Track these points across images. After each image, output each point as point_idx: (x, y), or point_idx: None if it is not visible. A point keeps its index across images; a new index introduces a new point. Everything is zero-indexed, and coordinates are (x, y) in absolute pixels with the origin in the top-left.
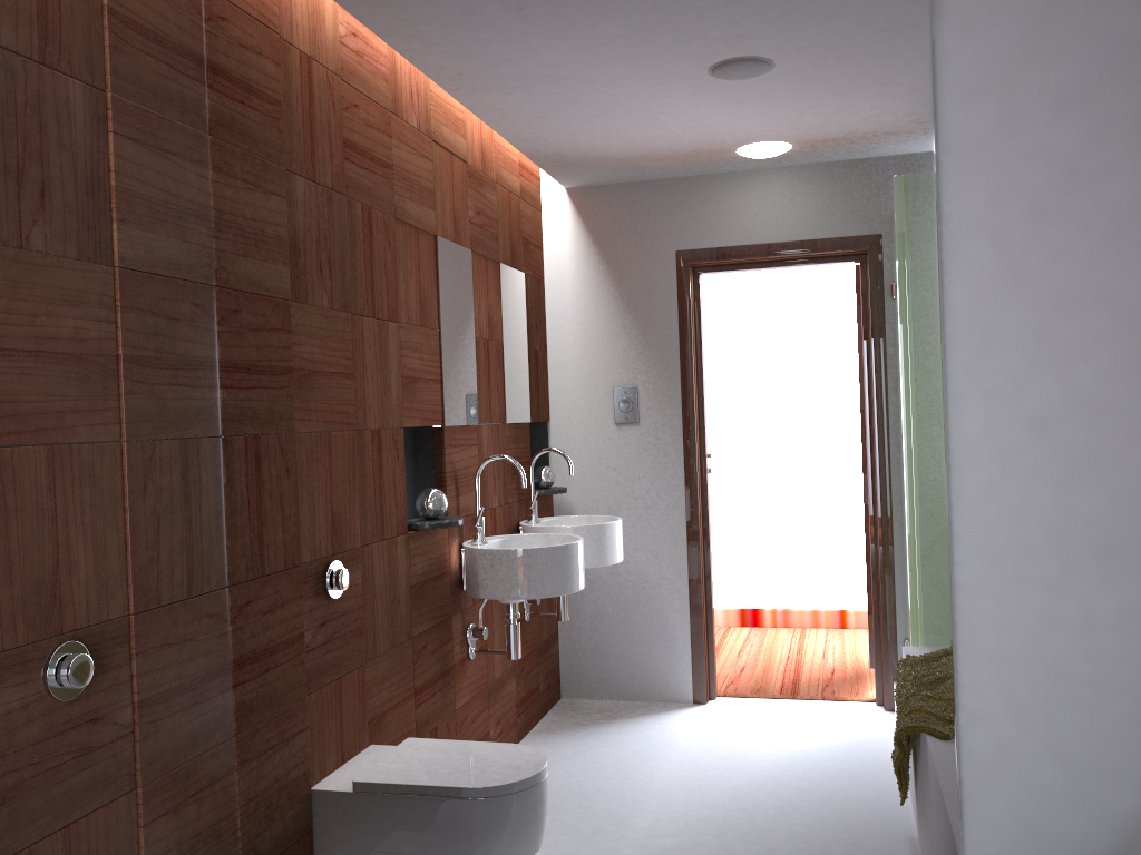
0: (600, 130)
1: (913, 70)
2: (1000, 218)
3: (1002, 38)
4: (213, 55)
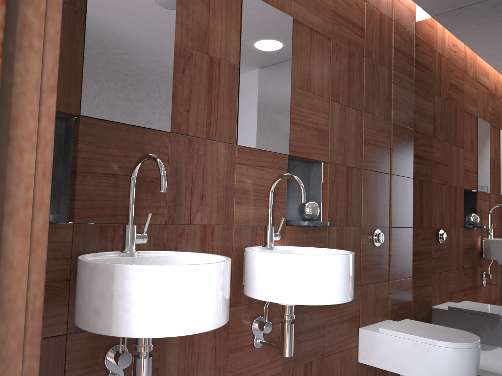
0: None
1: None
2: None
3: None
4: (417, 57)
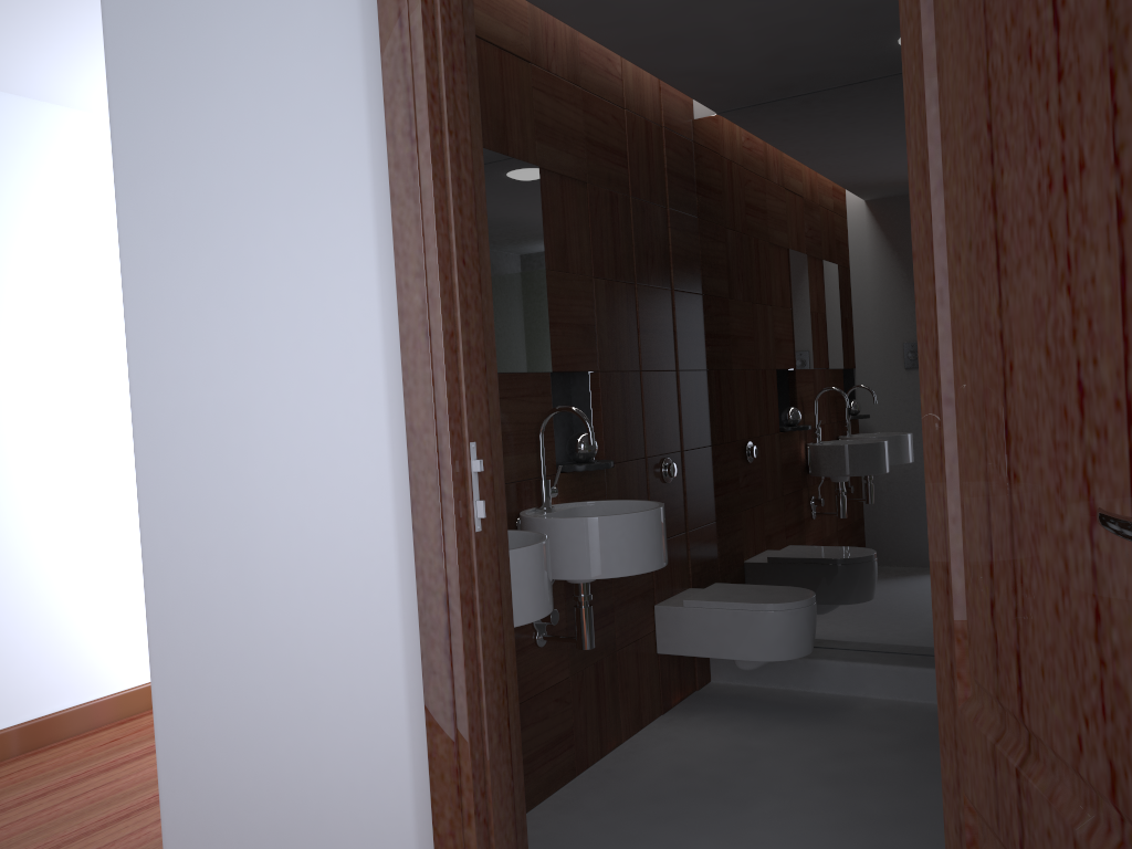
0: (908, 207)
1: None
2: None
3: None
4: (699, 177)
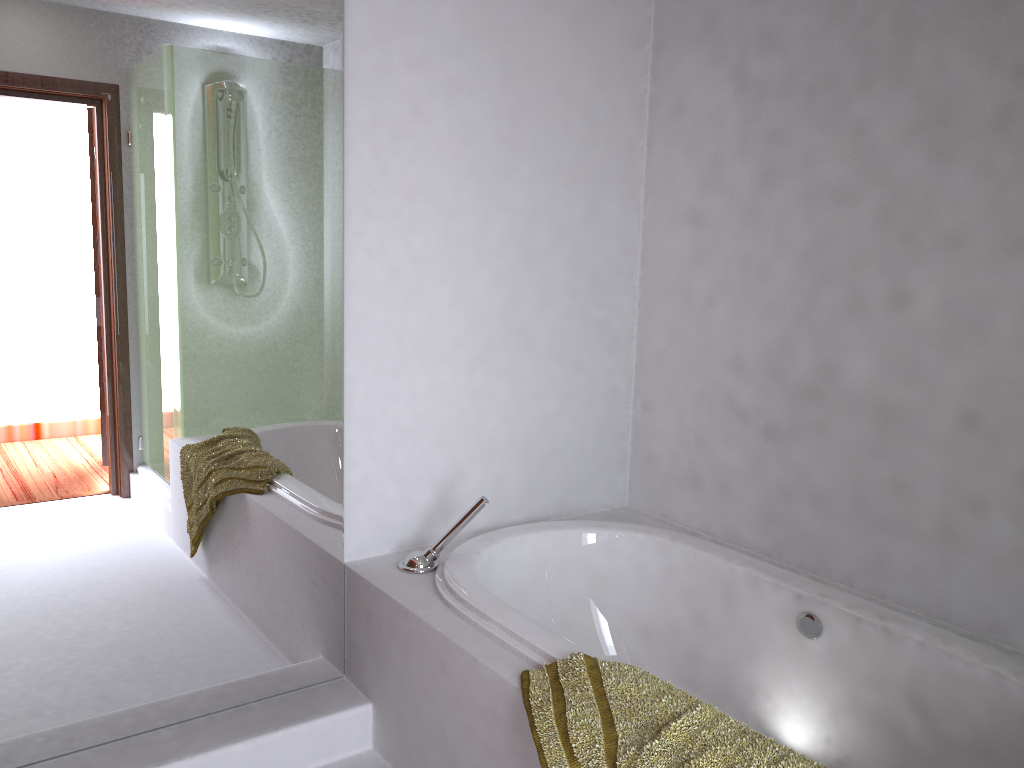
0: None
1: (332, 12)
2: (377, 131)
3: (383, 6)
4: None
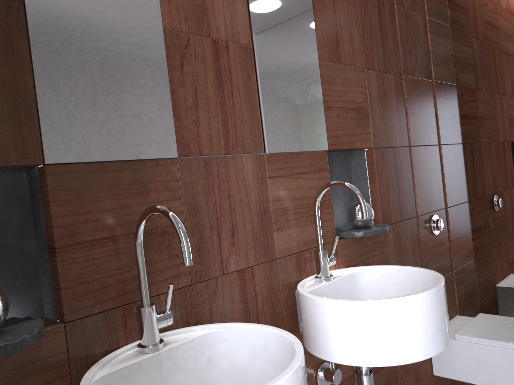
0: None
1: None
2: None
3: None
4: None
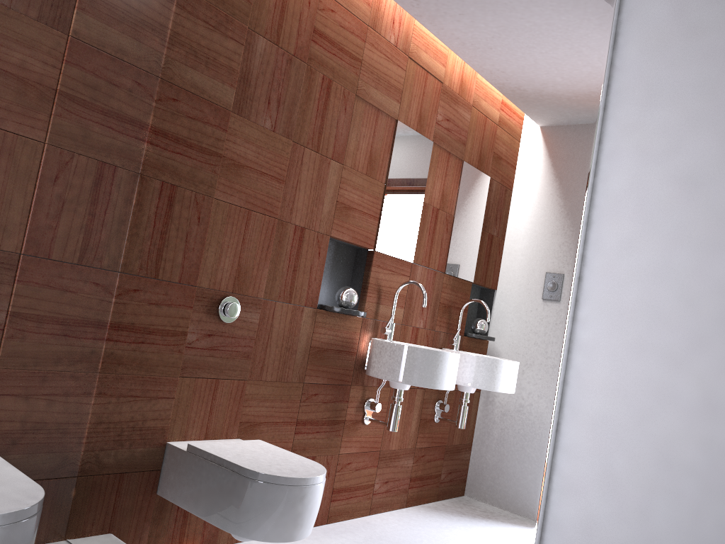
0: None
1: None
2: None
3: None
4: None
